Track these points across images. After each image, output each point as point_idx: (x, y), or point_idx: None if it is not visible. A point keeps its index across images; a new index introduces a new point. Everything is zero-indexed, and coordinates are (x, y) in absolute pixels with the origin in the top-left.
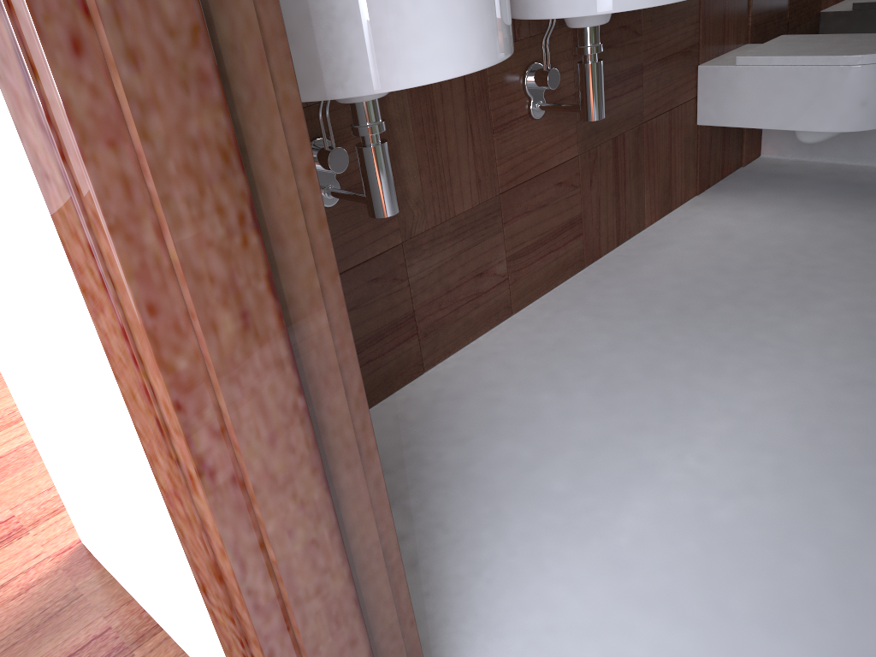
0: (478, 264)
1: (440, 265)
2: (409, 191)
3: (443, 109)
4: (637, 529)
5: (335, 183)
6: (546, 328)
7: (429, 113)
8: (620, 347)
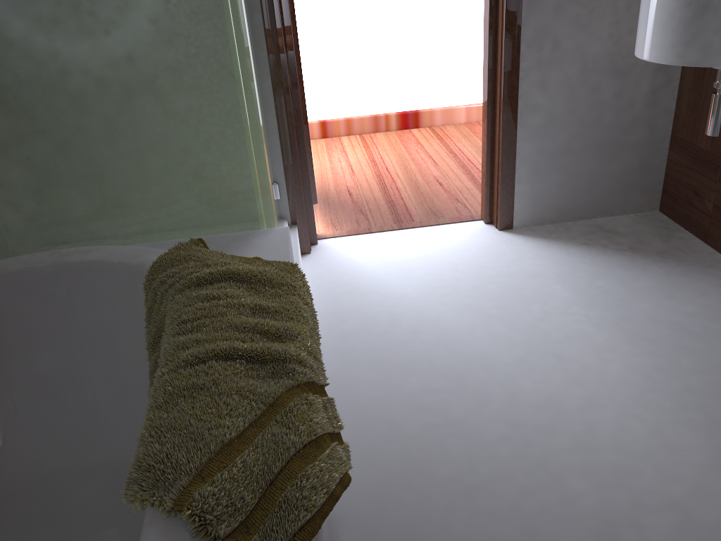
0: None
1: None
2: None
3: None
4: (550, 286)
5: None
6: None
7: None
8: None
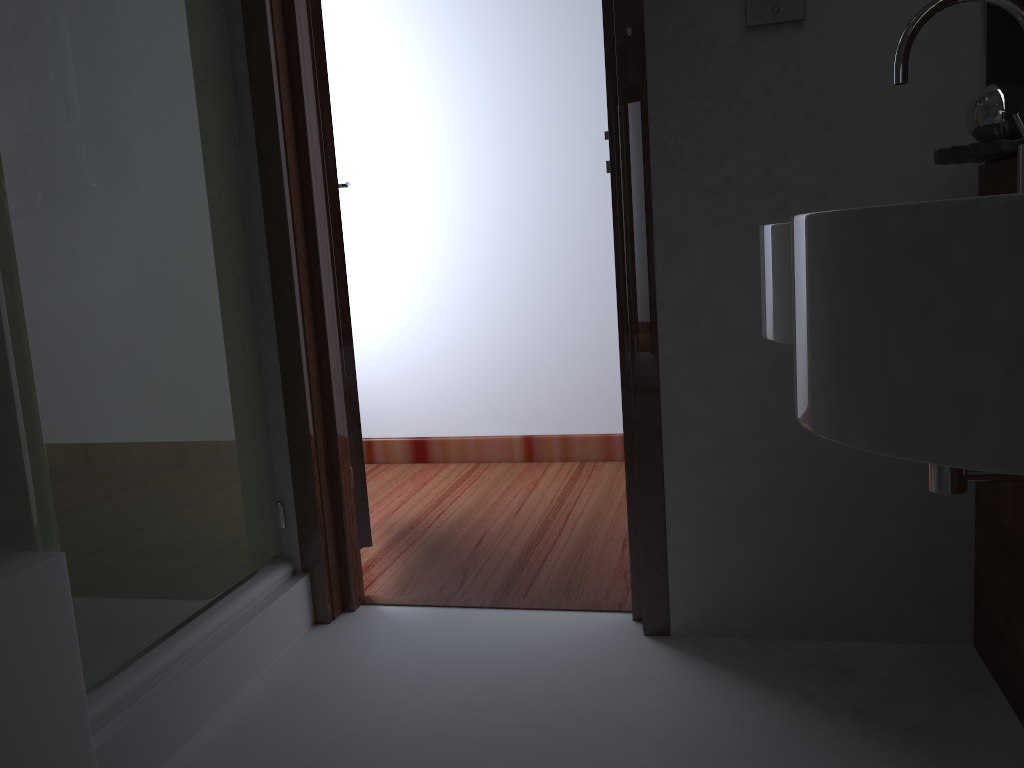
0: None
1: None
2: None
3: None
4: (635, 755)
5: None
6: None
7: None
8: None
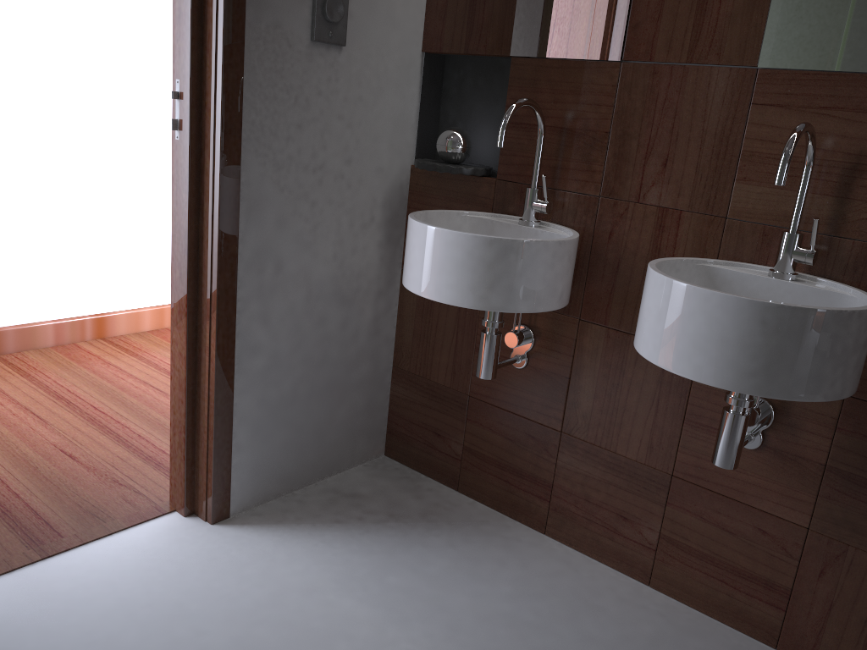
0: (625, 508)
1: (587, 475)
2: (580, 403)
3: (633, 370)
4: (338, 604)
5: (523, 357)
6: (625, 603)
7: (619, 364)
8: (588, 642)
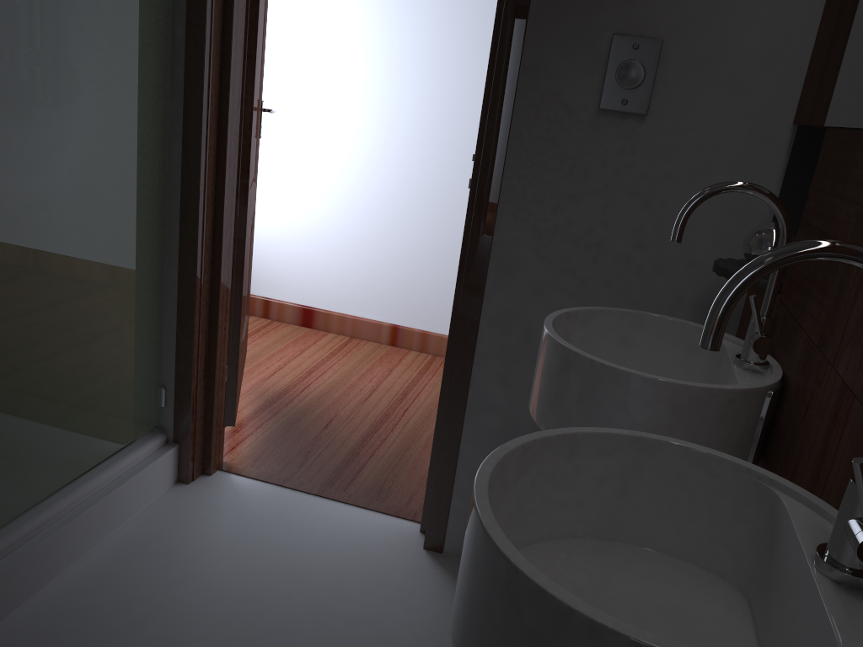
0: None
1: None
2: None
3: None
4: None
5: None
6: None
7: None
8: None
